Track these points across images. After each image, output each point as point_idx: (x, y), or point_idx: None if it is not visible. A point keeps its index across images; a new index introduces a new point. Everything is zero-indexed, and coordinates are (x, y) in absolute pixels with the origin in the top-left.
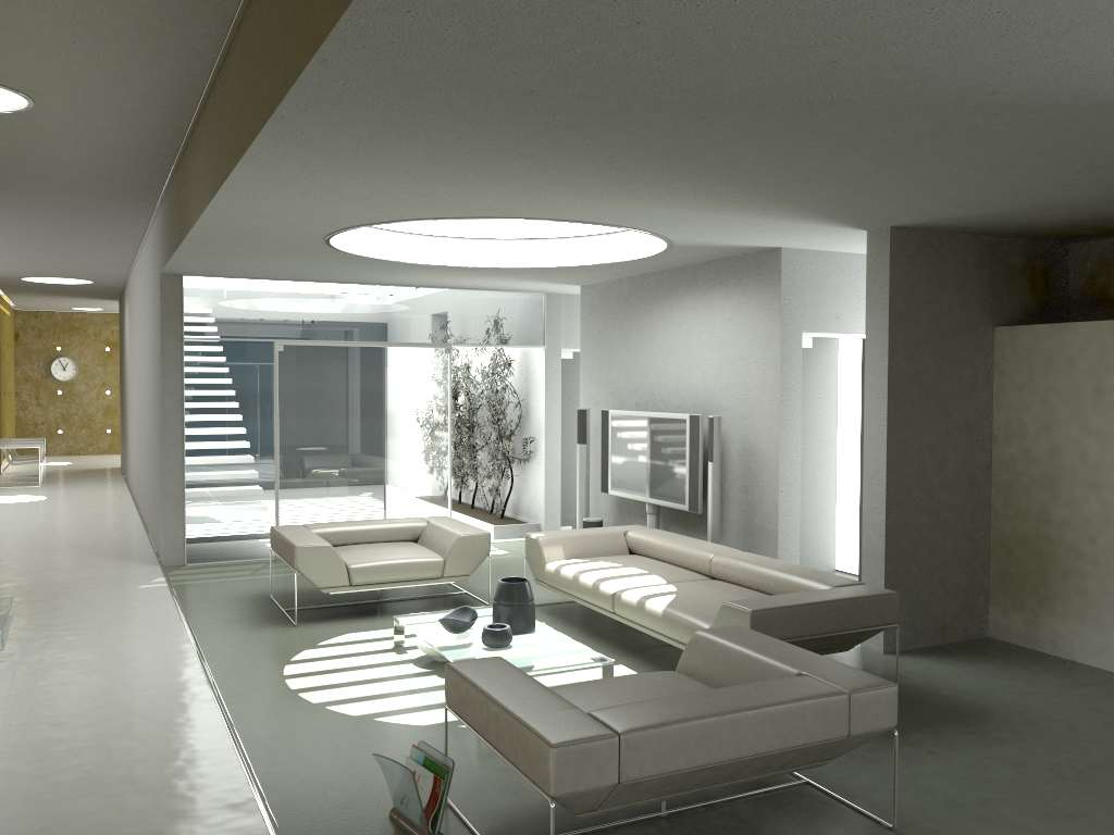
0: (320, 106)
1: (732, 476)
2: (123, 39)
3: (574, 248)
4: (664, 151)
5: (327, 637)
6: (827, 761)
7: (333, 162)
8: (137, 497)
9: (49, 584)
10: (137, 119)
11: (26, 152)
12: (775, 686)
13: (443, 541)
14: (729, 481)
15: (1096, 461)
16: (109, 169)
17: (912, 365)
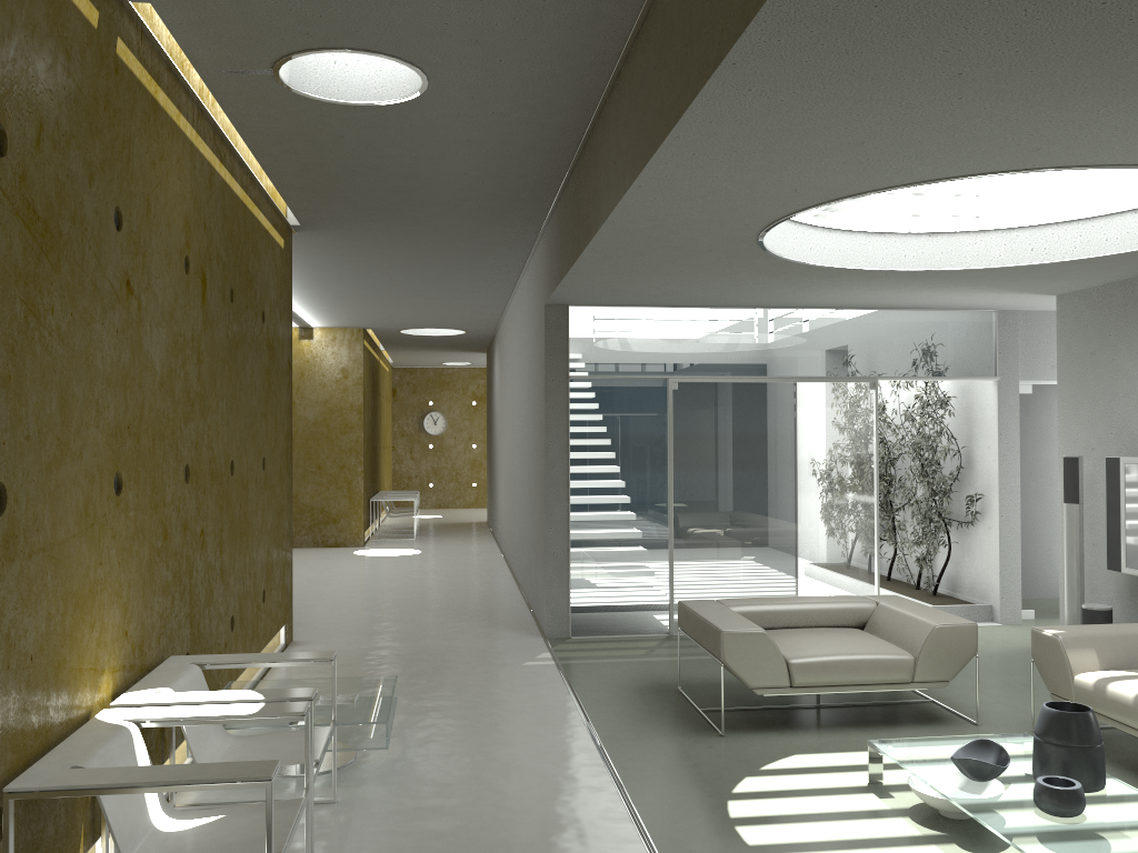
0: None
1: None
2: None
3: (1080, 235)
4: None
5: (770, 758)
6: None
7: (850, 64)
8: (508, 554)
9: (429, 653)
10: (541, 93)
11: (415, 163)
12: None
13: (907, 632)
14: None
15: None
16: (498, 178)
17: None
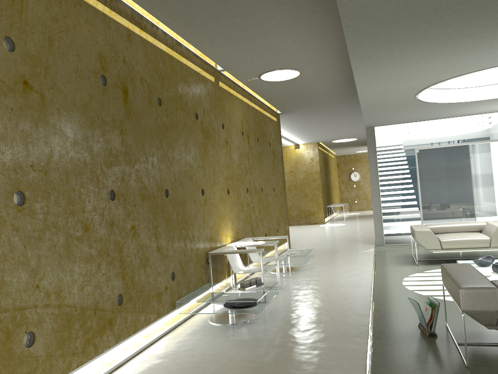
0: (360, 42)
1: None
2: (315, 40)
3: None
4: None
5: (429, 270)
6: None
7: (386, 63)
8: None
9: (332, 249)
10: (335, 68)
11: (308, 91)
12: None
13: (490, 230)
14: None
15: None
16: (337, 90)
17: None
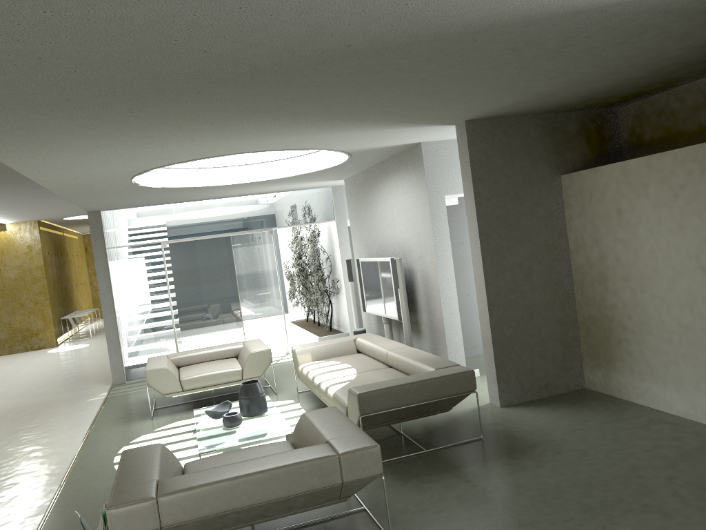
0: None
1: (421, 295)
2: None
3: (311, 160)
4: (220, 111)
5: (163, 425)
6: (346, 498)
7: (46, 150)
8: None
9: (42, 403)
10: None
11: None
12: (294, 453)
13: (244, 357)
14: (420, 298)
15: (624, 261)
16: None
17: (496, 211)
